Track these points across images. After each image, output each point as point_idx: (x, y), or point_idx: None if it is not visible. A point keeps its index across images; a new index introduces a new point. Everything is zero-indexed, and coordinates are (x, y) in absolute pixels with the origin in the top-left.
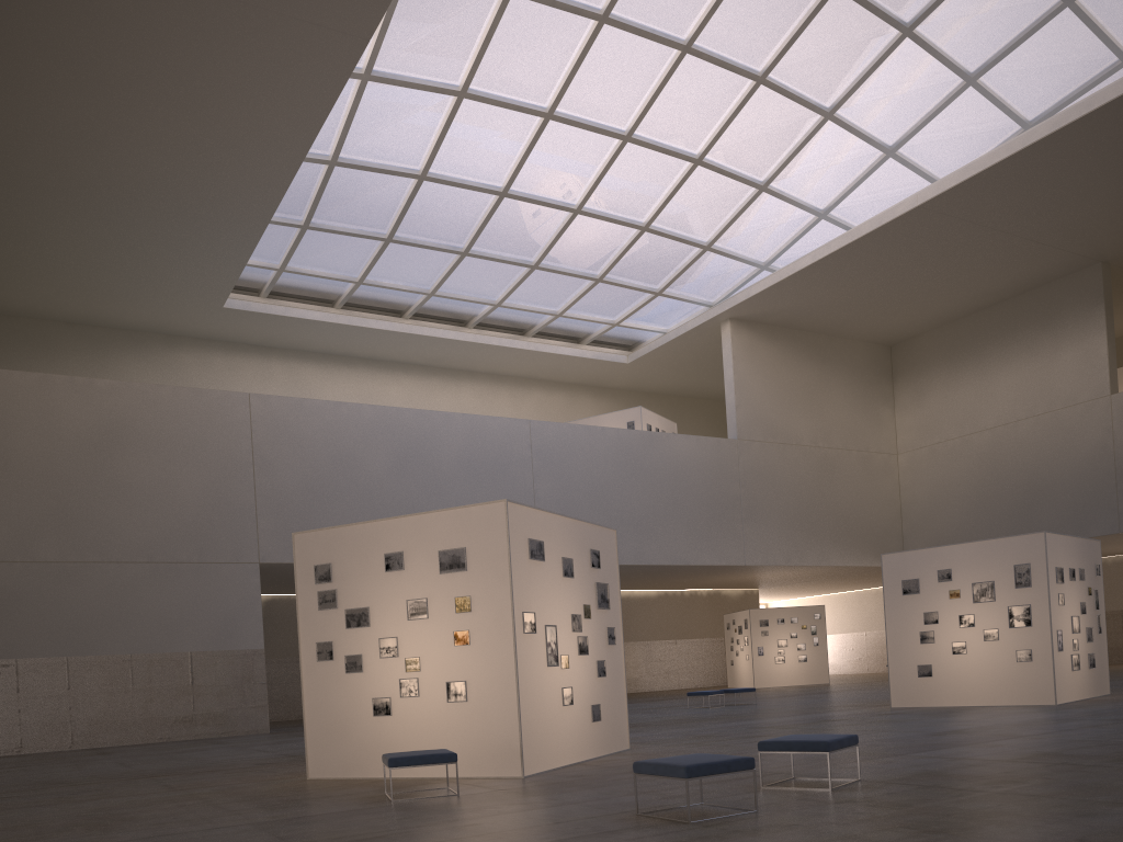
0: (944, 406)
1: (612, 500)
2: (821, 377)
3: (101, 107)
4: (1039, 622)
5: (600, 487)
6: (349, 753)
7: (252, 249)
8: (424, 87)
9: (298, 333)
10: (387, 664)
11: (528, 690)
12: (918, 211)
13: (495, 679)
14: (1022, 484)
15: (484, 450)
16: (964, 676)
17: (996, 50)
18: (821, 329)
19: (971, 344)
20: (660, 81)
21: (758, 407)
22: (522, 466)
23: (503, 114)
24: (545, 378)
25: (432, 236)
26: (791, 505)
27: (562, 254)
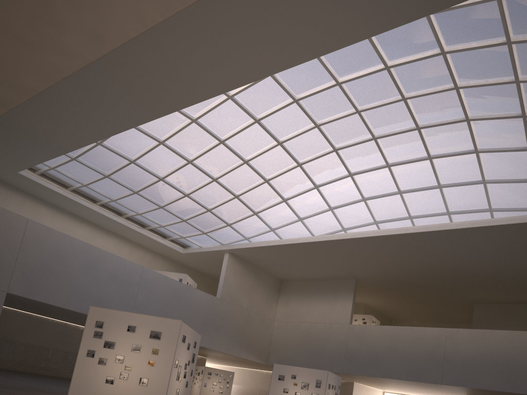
0: (295, 309)
1: (166, 308)
2: (255, 284)
3: None
4: None
5: (163, 301)
6: (89, 394)
7: (48, 159)
8: (148, 135)
9: (46, 194)
10: (117, 365)
11: (170, 387)
12: (305, 243)
13: (160, 380)
14: (315, 346)
15: (121, 273)
16: None
17: (340, 204)
18: (260, 267)
19: (309, 290)
20: (233, 168)
21: (230, 288)
22: (135, 284)
23: (173, 154)
24: (146, 246)
25: (125, 181)
26: (233, 329)
27: (174, 207)
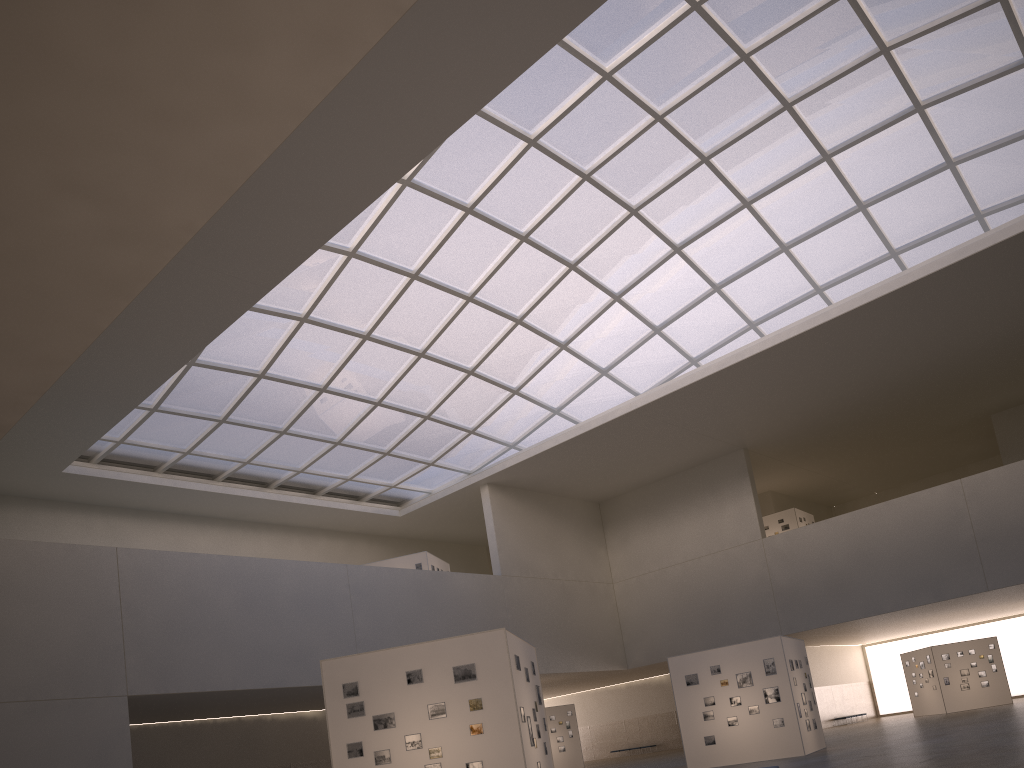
0: (645, 547)
1: (414, 627)
2: (555, 526)
3: None
4: (785, 698)
5: (404, 616)
6: None
7: (111, 427)
8: (276, 313)
9: (123, 493)
10: (412, 755)
11: (527, 763)
12: (631, 413)
13: (505, 756)
14: (709, 602)
15: (312, 589)
16: (739, 741)
17: (672, 313)
18: (552, 491)
19: (659, 502)
20: (449, 318)
21: (514, 550)
22: (343, 602)
23: (332, 334)
24: (329, 528)
25: (259, 418)
26: (544, 625)
27: (360, 434)
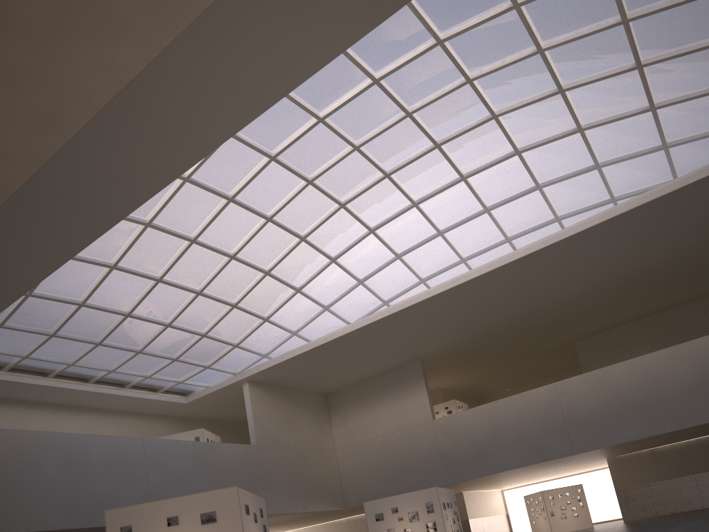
0: (357, 425)
1: (192, 482)
2: (295, 411)
3: None
4: (440, 528)
5: (185, 474)
6: None
7: None
8: (93, 262)
9: None
10: None
11: None
12: (344, 336)
13: None
14: (399, 462)
15: (116, 456)
16: None
17: (370, 271)
18: (293, 386)
19: (366, 395)
20: (219, 269)
21: (266, 427)
22: (140, 464)
23: (134, 277)
24: (134, 411)
25: (80, 334)
26: (287, 479)
27: (156, 346)
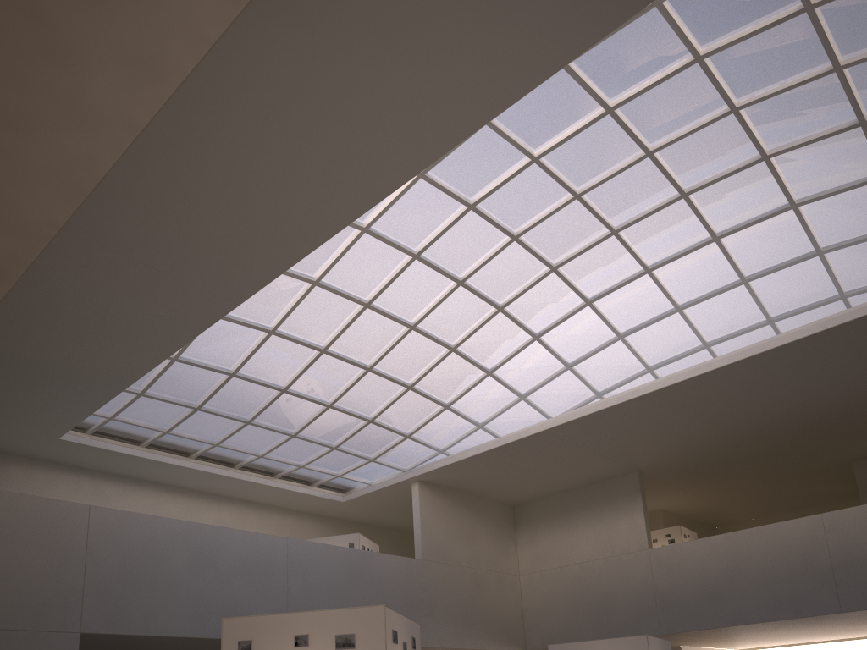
0: (549, 546)
1: (340, 597)
2: (473, 522)
3: (35, 311)
4: None
5: (332, 587)
6: None
7: (102, 405)
8: (249, 325)
9: (110, 461)
10: None
11: None
12: (542, 433)
13: None
14: (600, 600)
15: (255, 556)
16: None
17: (583, 354)
18: (474, 492)
19: (564, 510)
20: (394, 342)
21: (435, 539)
22: (281, 569)
23: (295, 346)
24: (282, 506)
25: (228, 409)
26: (455, 606)
27: (313, 430)
